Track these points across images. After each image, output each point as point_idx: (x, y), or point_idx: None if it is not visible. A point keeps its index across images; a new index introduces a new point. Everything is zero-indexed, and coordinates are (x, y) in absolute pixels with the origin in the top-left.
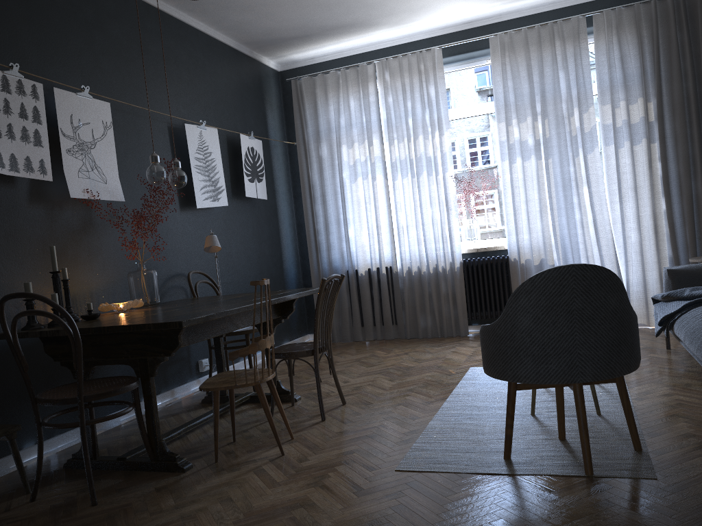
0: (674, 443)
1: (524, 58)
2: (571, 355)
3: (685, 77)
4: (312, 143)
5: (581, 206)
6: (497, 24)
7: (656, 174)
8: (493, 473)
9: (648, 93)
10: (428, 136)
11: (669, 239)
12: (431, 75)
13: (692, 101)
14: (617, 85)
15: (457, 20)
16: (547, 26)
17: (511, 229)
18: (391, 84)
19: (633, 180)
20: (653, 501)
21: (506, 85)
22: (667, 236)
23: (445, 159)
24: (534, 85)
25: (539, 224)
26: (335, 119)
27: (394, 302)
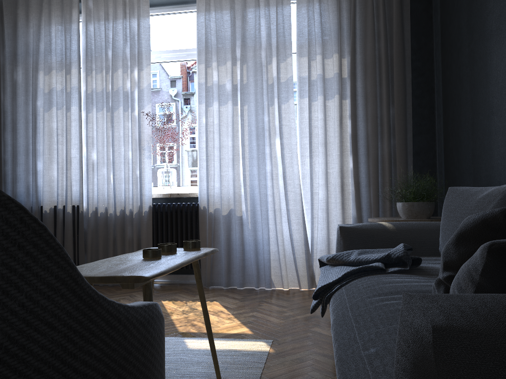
0: None
1: (229, 1)
2: None
3: (378, 37)
4: (7, 65)
5: (272, 157)
6: None
7: (346, 131)
8: None
9: (343, 49)
10: (128, 70)
11: (354, 198)
12: (137, 8)
13: (383, 61)
14: (314, 38)
15: None
16: None
17: (202, 175)
18: (94, 11)
19: (324, 135)
20: None
21: (209, 25)
22: (353, 195)
23: (142, 95)
24: (236, 30)
25: (231, 173)
26: (33, 42)
27: (78, 244)
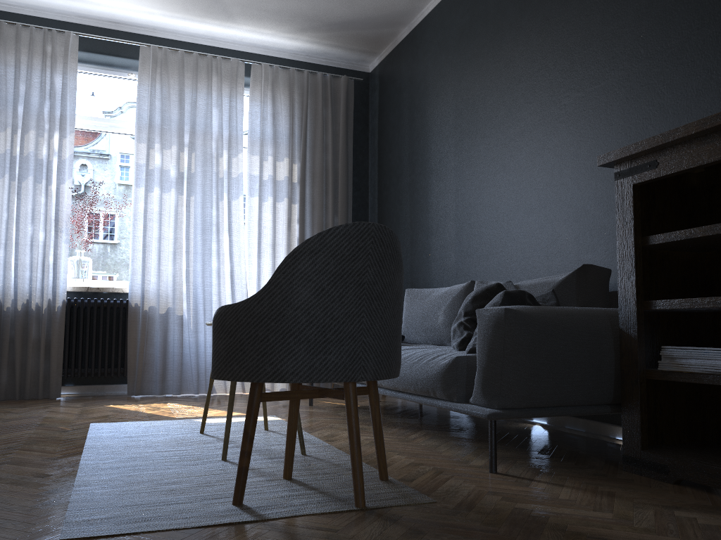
0: (411, 471)
1: (178, 82)
2: (355, 343)
3: (326, 149)
4: None
5: (220, 254)
6: (149, 38)
7: (294, 234)
8: (235, 522)
9: (295, 155)
10: (44, 134)
11: None
12: (60, 63)
13: (330, 172)
14: (268, 138)
15: (104, 14)
16: (206, 57)
17: (137, 267)
18: (1, 54)
19: (272, 237)
20: (460, 522)
21: (154, 103)
22: None
23: (63, 167)
24: (184, 114)
25: (170, 268)
26: None
27: None
